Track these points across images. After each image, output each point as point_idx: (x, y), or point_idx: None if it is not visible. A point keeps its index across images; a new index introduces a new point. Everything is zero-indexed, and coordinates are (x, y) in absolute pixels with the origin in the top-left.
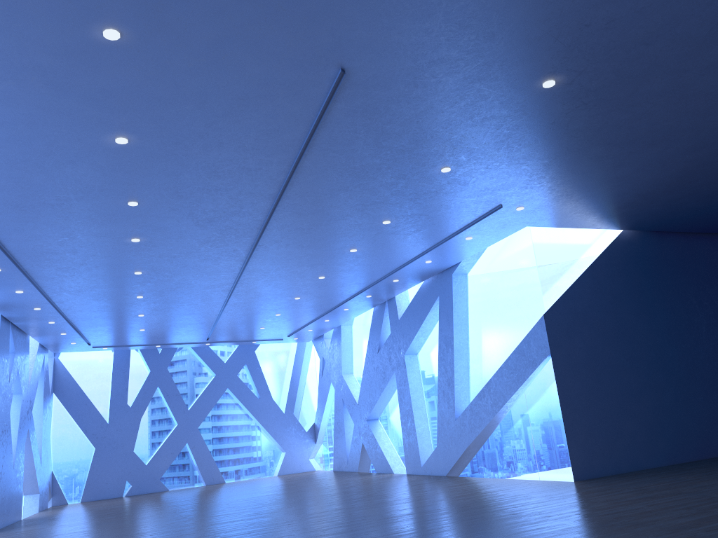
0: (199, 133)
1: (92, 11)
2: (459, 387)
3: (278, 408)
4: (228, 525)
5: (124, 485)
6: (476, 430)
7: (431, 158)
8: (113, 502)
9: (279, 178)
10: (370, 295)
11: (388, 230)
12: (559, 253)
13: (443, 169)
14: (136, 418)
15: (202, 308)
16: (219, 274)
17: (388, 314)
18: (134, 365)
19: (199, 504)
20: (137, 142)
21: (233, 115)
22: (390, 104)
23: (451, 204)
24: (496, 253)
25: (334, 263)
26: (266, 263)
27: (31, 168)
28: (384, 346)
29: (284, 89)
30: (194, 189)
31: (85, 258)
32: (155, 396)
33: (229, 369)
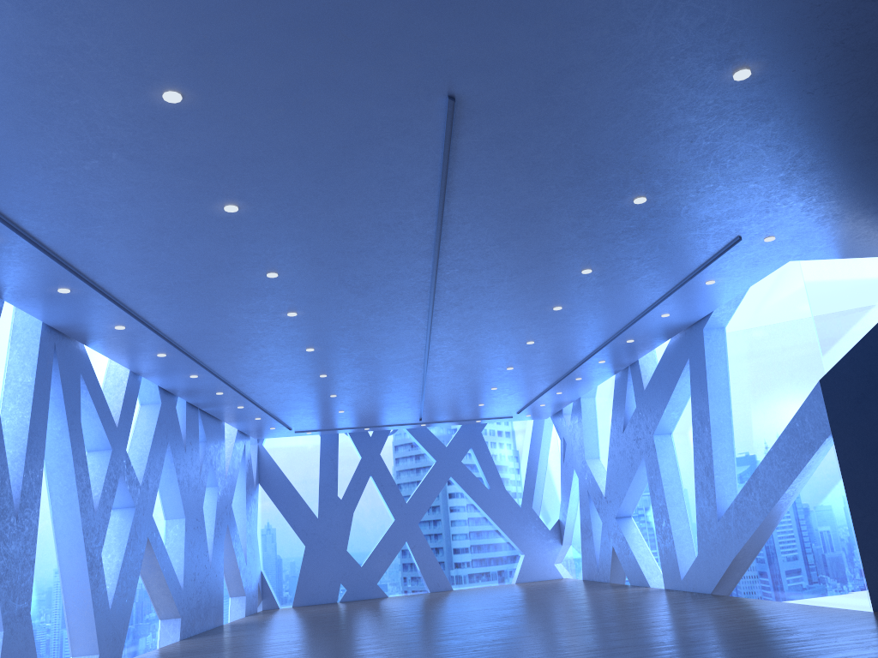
0: (312, 191)
1: (142, 75)
2: (721, 478)
3: (512, 500)
4: (410, 647)
5: (338, 588)
6: (744, 535)
7: (614, 188)
8: (323, 609)
9: (427, 231)
10: (603, 360)
11: (593, 281)
12: (846, 294)
13: (636, 200)
14: (348, 512)
15: (400, 385)
16: (403, 346)
17: (632, 383)
18: (344, 451)
19: (404, 616)
20: (248, 208)
21: (342, 166)
22: (530, 129)
23: (667, 242)
24: (759, 298)
25: (540, 325)
26: (453, 329)
27: (152, 247)
28: (630, 424)
29: (389, 129)
30: (333, 253)
31: (246, 337)
32: (368, 486)
33: (452, 454)
